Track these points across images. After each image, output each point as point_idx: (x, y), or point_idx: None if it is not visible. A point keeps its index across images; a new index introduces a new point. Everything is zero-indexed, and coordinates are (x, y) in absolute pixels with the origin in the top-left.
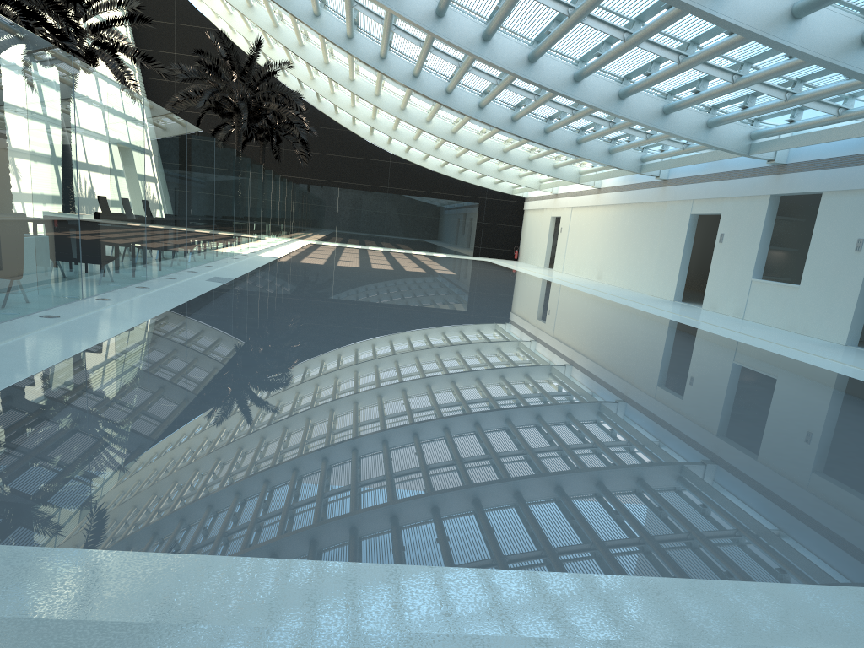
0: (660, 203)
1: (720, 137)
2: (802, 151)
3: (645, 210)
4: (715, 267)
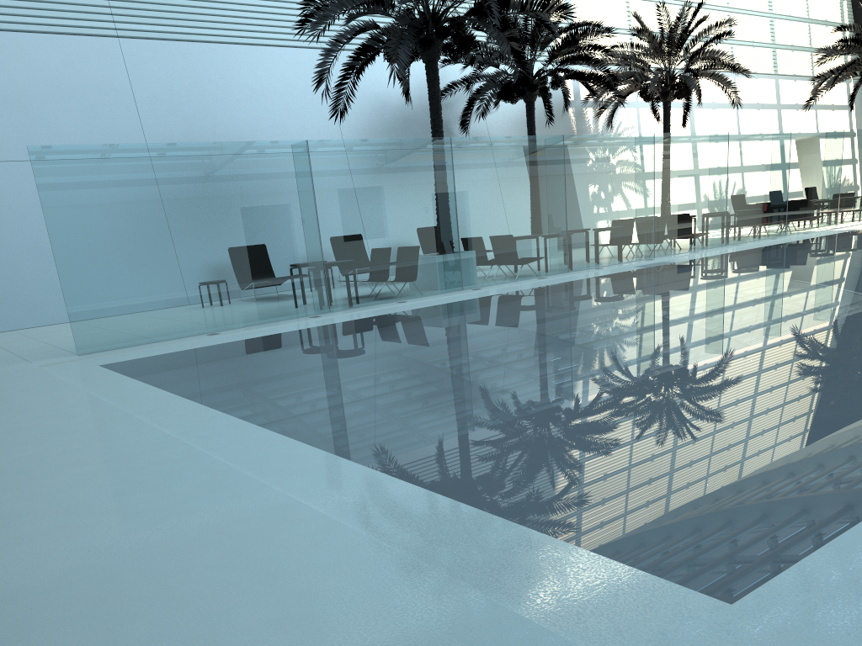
0: None
1: None
2: None
3: None
4: None
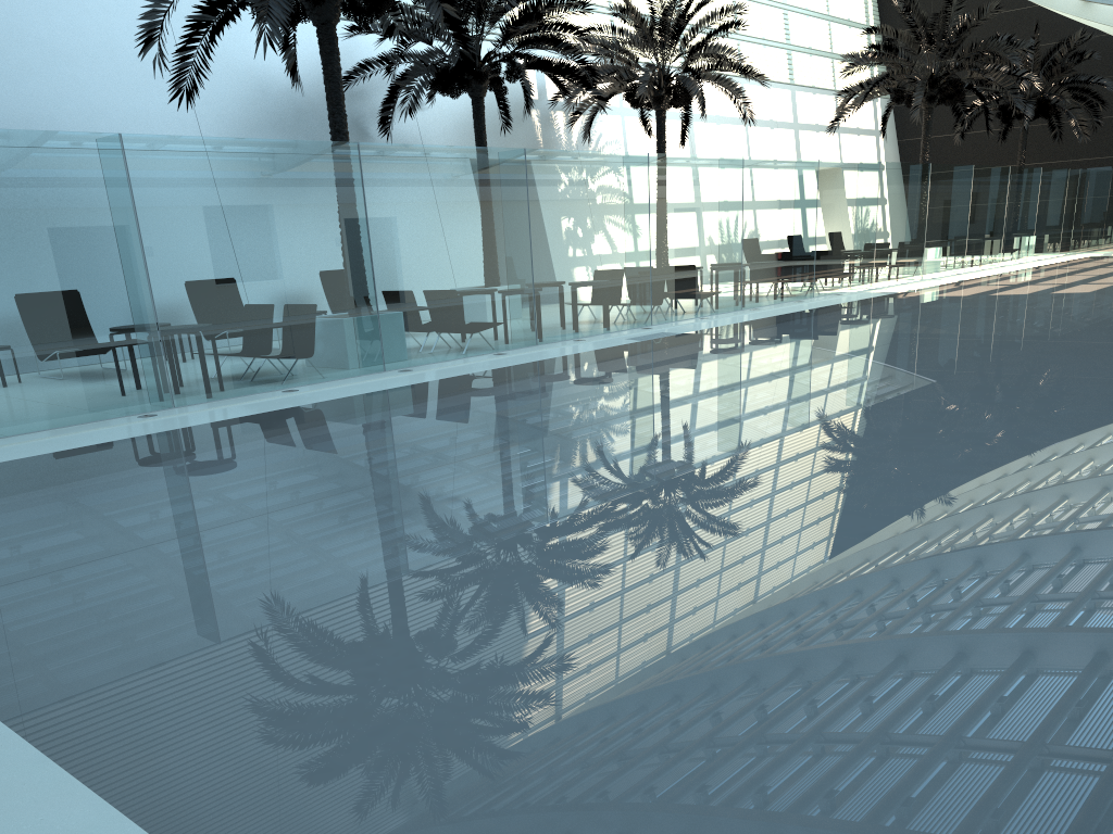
0: None
1: None
2: None
3: None
4: None
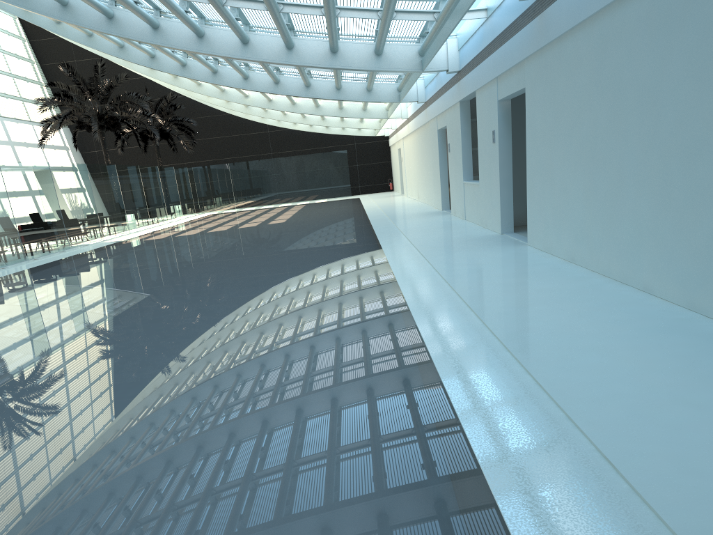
0: (428, 124)
1: (391, 61)
2: (463, 56)
3: (424, 132)
4: (450, 175)
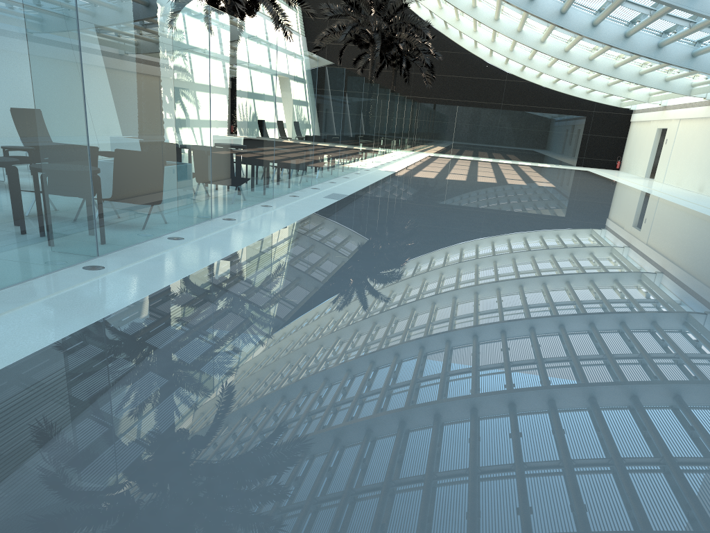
0: None
1: None
2: None
3: None
4: None
